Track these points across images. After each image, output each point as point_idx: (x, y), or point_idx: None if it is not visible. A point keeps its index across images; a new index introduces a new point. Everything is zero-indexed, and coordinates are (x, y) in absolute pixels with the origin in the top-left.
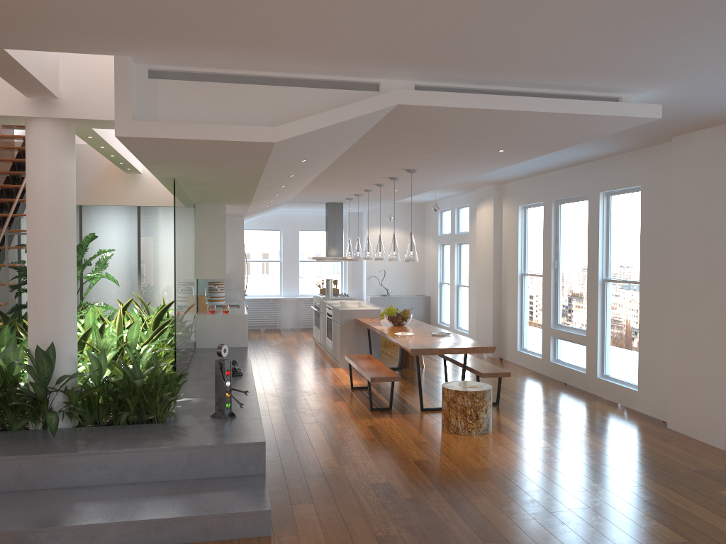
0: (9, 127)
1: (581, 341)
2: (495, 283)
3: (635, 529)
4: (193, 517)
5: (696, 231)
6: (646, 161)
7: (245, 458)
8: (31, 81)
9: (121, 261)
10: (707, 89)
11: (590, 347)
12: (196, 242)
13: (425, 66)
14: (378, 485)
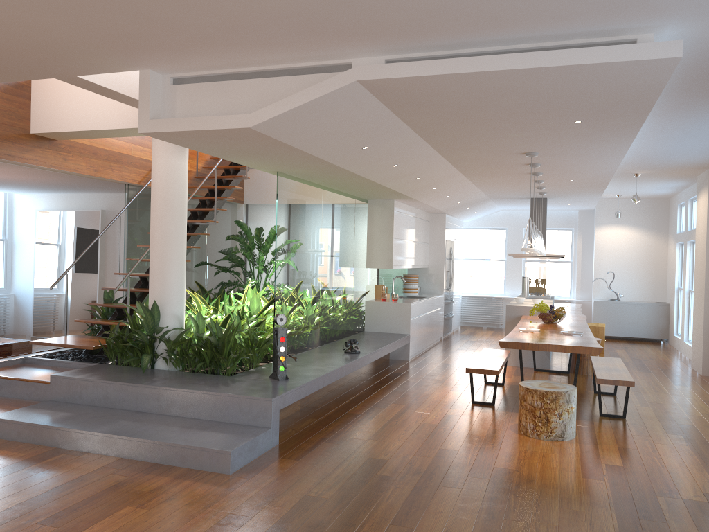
0: None
1: None
2: (708, 287)
3: None
4: (173, 444)
5: None
6: None
7: (256, 411)
8: (131, 99)
9: None
10: None
11: None
12: (367, 234)
13: (367, 39)
14: (374, 460)
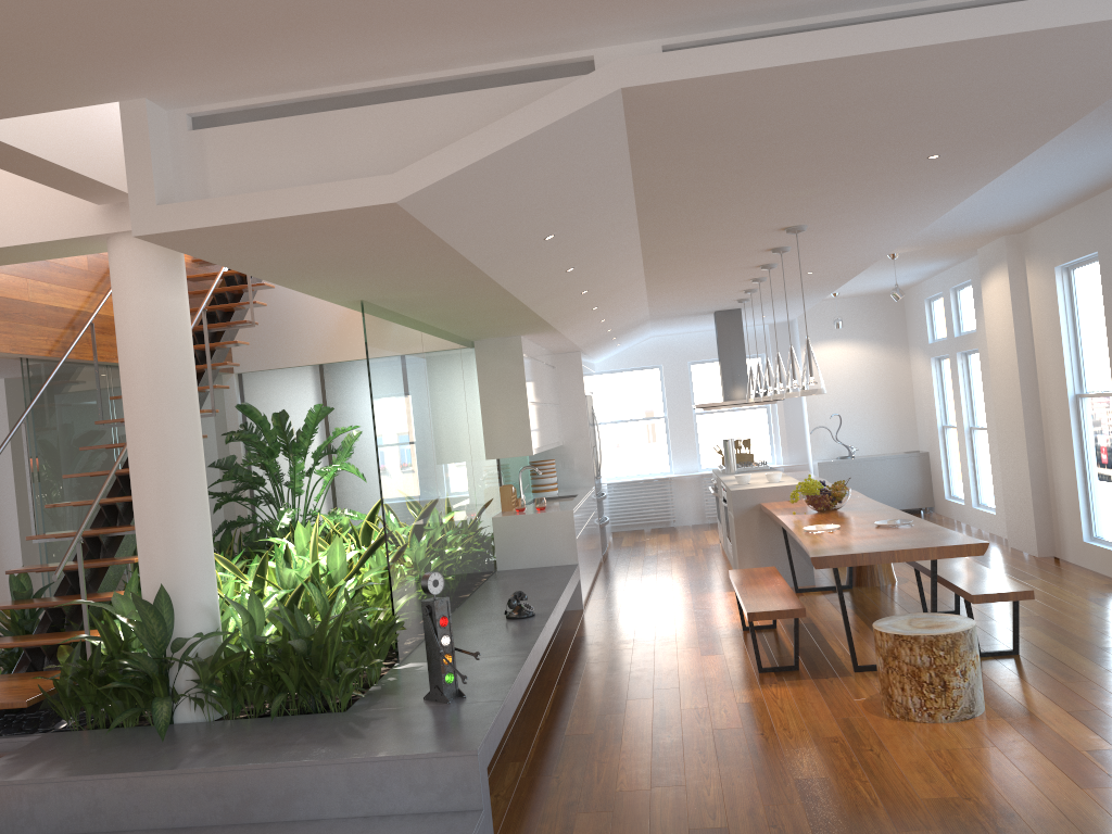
0: (205, 263)
1: None
2: (1029, 418)
3: None
4: None
5: None
6: None
7: (445, 781)
8: (69, 176)
9: None
10: None
11: None
12: (480, 401)
13: None
14: (703, 833)
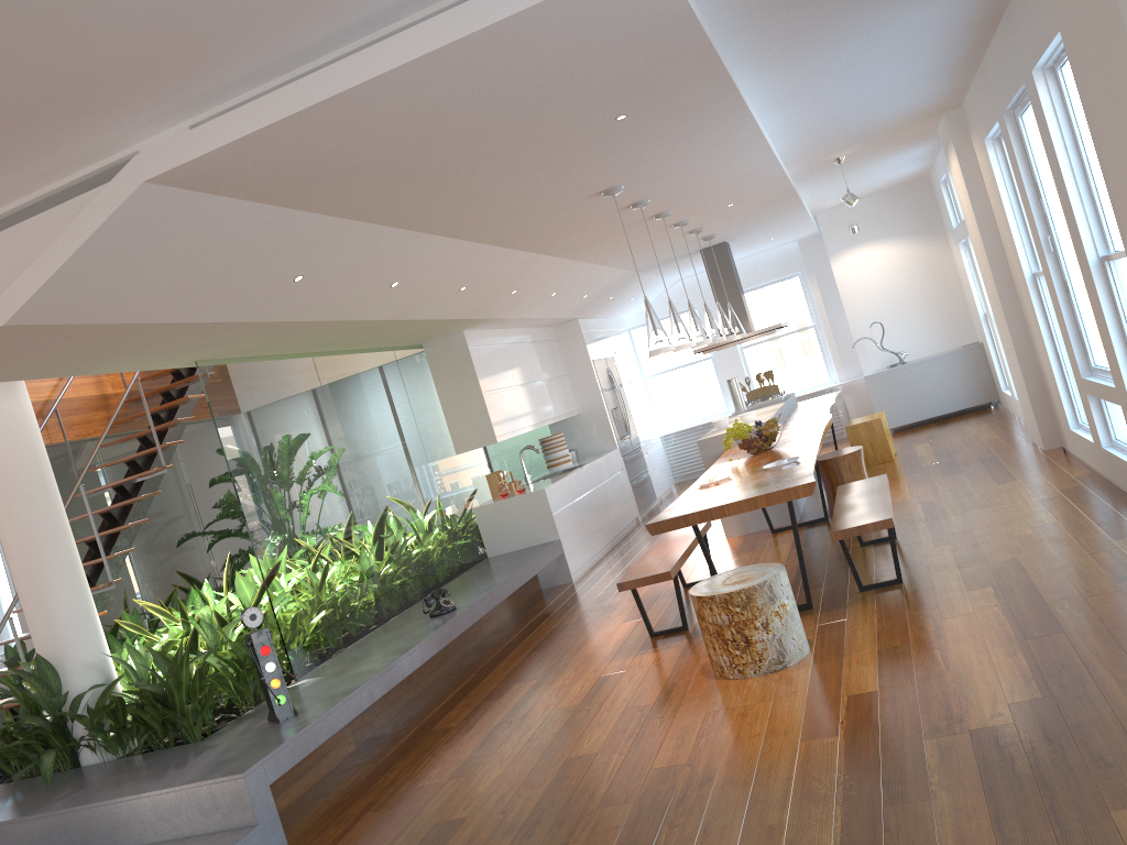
0: None
1: (1114, 401)
2: (1008, 304)
3: None
4: None
5: (1114, 110)
6: None
7: (225, 802)
8: None
9: None
10: None
11: (1126, 411)
12: (440, 400)
13: (116, 104)
14: (442, 826)
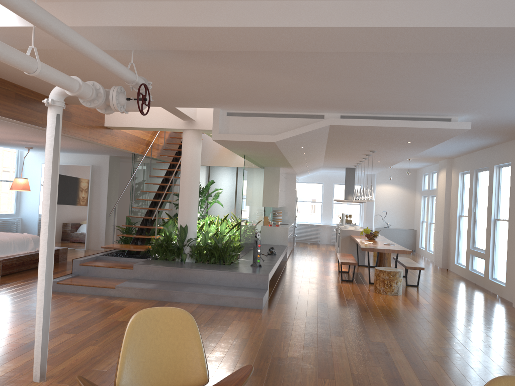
0: None
1: (482, 257)
2: (445, 221)
3: (433, 331)
4: (231, 296)
5: None
6: (513, 148)
7: (259, 281)
8: (185, 116)
9: (227, 195)
10: (496, 114)
11: (486, 260)
12: (263, 187)
13: (340, 109)
14: (320, 303)
